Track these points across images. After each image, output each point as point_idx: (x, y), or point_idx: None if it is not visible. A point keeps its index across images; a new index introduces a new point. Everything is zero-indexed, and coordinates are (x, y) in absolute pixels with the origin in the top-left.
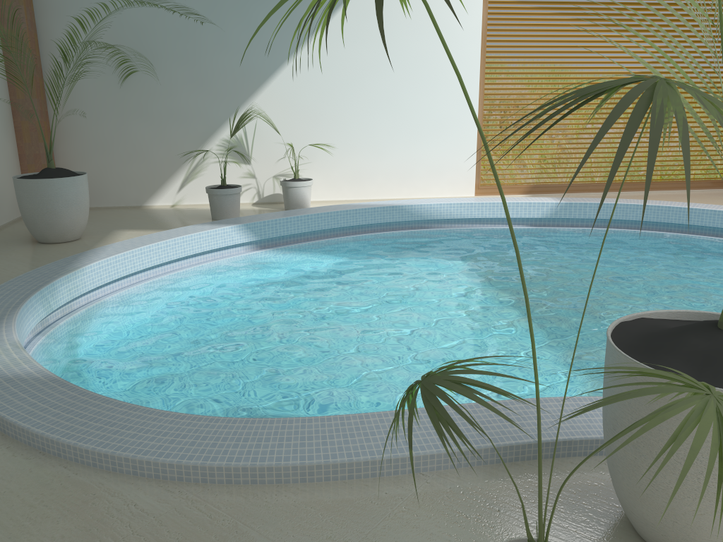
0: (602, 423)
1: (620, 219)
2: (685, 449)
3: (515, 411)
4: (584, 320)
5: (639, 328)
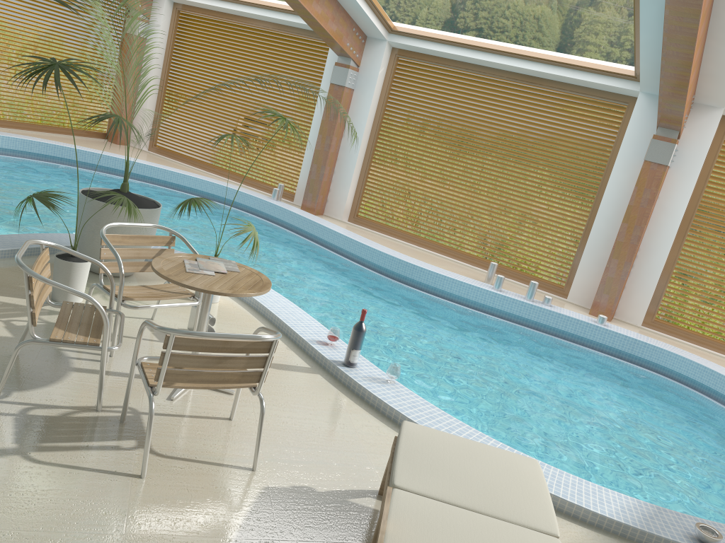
0: (66, 241)
1: (26, 151)
2: (111, 228)
3: (24, 237)
4: (25, 212)
5: (90, 192)
